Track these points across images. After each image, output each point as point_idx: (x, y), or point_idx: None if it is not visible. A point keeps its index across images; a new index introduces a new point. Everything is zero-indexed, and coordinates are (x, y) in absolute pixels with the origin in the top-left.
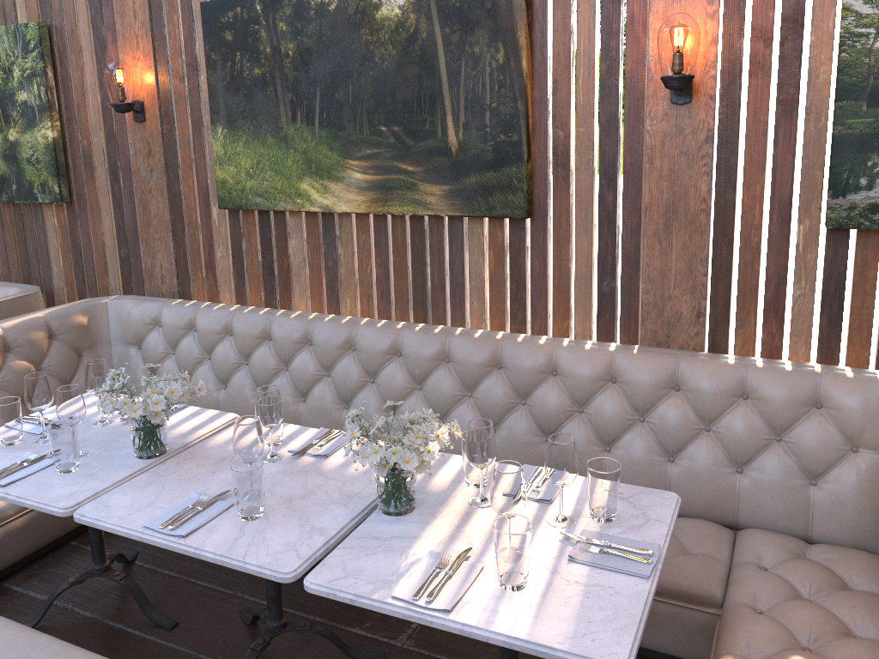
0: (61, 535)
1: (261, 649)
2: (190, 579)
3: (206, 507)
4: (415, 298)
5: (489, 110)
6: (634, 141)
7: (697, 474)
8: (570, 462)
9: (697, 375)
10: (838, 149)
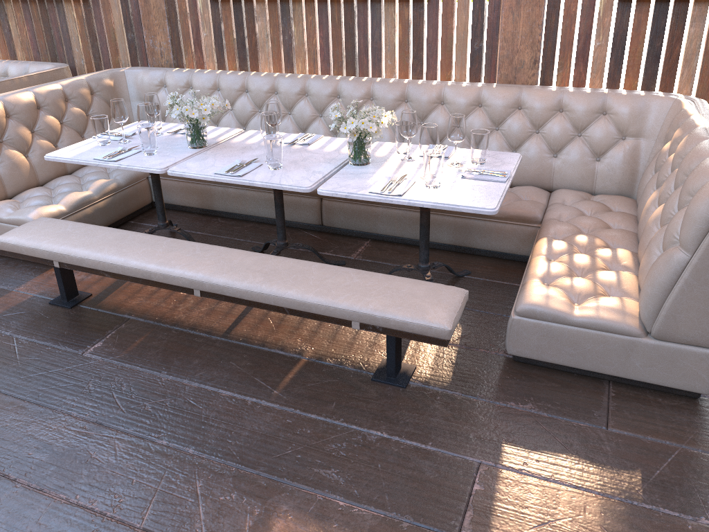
0: (125, 216)
1: (276, 254)
2: (216, 235)
3: (247, 165)
4: (347, 60)
5: None
6: None
7: (529, 159)
8: (462, 128)
9: (532, 98)
10: None
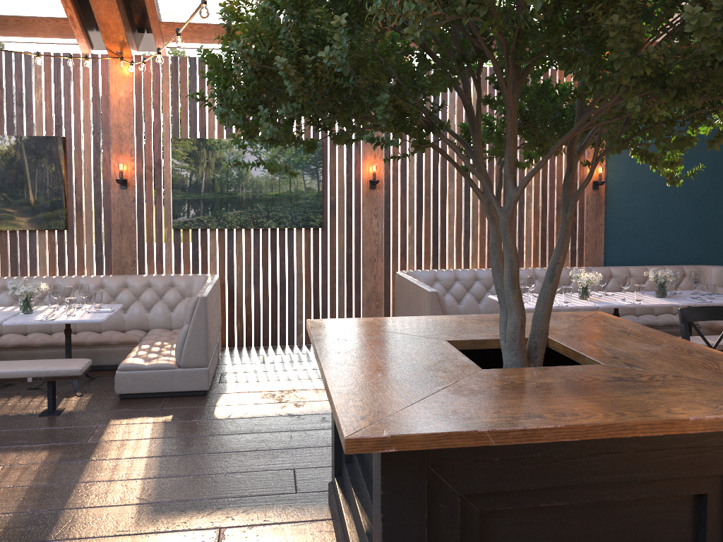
0: None
1: None
2: None
3: None
4: (11, 267)
5: (49, 188)
6: (107, 201)
7: (134, 314)
8: (87, 288)
9: (133, 281)
10: (173, 204)
